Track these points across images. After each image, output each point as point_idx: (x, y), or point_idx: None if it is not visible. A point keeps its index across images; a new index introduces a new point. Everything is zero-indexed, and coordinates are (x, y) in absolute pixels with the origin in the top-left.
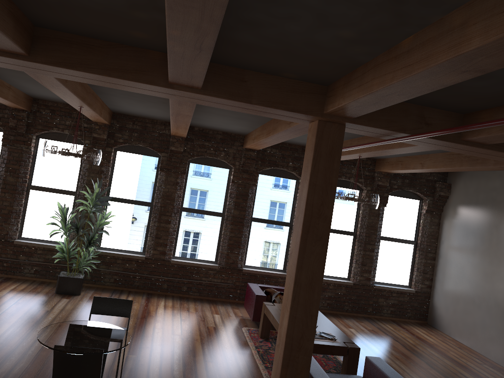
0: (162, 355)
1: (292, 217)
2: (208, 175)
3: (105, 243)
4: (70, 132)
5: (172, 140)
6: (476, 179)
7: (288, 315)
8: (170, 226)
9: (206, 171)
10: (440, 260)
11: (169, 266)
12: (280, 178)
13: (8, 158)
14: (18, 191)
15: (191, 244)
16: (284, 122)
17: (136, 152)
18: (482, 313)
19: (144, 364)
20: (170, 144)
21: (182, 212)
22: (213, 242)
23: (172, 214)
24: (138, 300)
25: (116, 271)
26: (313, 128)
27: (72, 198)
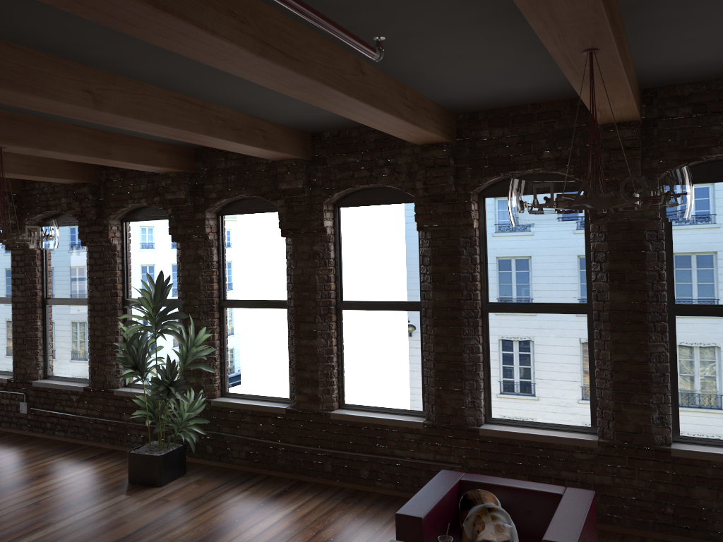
0: None
1: (589, 289)
2: (379, 225)
3: (232, 385)
4: (148, 201)
5: (280, 170)
6: None
7: None
8: (317, 343)
9: (373, 218)
10: None
11: (328, 426)
12: None
13: (89, 262)
14: (109, 311)
15: (370, 377)
16: None
17: (248, 211)
18: None
19: None
20: (278, 179)
21: (342, 311)
22: (413, 370)
23: (316, 319)
24: (251, 500)
25: (245, 437)
26: None
27: (177, 311)
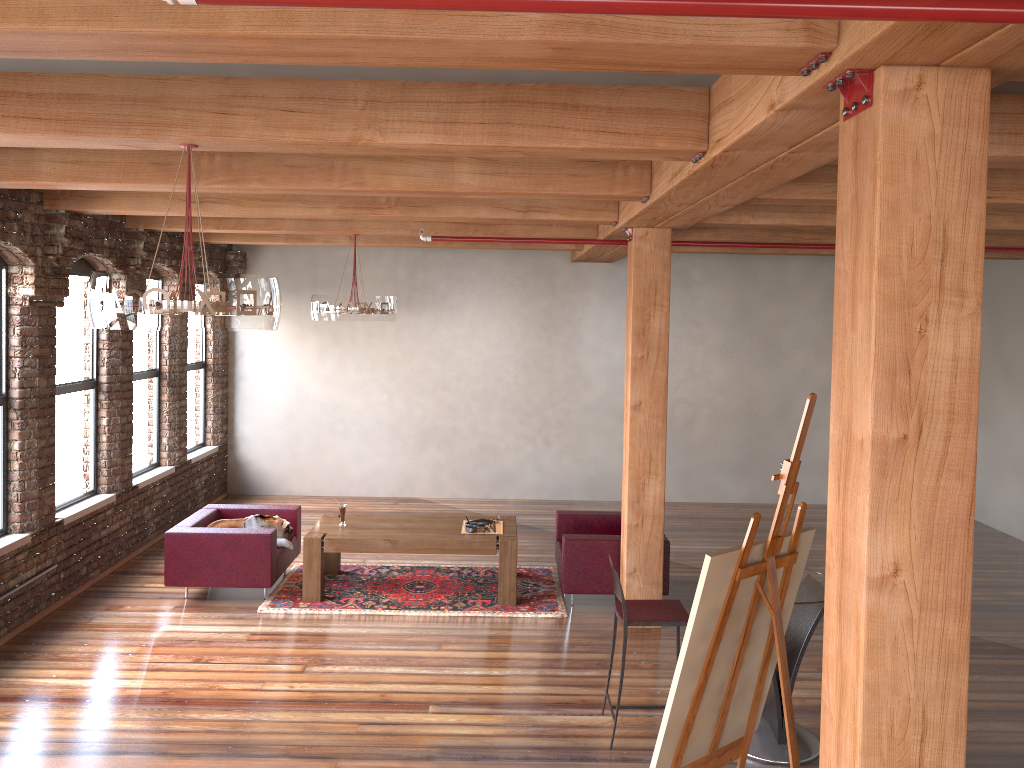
0: (421, 682)
1: (96, 366)
2: None
3: None
4: None
5: None
6: (307, 246)
7: (661, 479)
8: None
9: None
10: (243, 384)
11: None
12: (73, 278)
13: None
14: None
15: None
16: (485, 204)
17: None
18: (353, 442)
19: (469, 697)
20: None
21: None
22: None
23: None
24: (6, 711)
25: None
26: (655, 237)
27: None
